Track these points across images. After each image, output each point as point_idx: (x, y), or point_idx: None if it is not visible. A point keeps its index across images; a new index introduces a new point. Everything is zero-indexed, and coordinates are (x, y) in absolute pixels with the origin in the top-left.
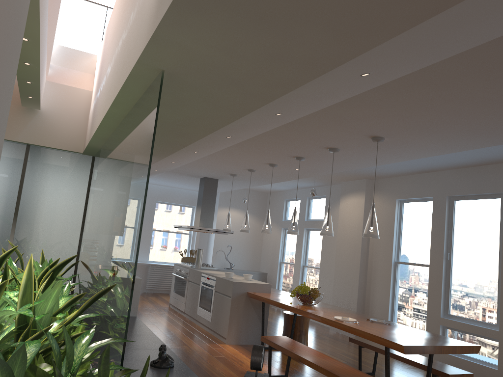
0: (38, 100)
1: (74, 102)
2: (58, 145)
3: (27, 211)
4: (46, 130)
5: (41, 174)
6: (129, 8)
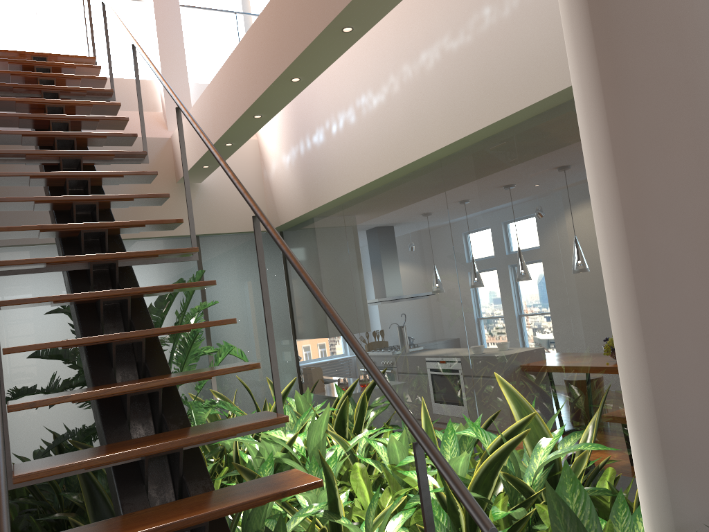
0: (212, 169)
1: (240, 161)
2: (236, 227)
3: (221, 330)
4: (216, 209)
5: (224, 273)
6: (452, 1)
